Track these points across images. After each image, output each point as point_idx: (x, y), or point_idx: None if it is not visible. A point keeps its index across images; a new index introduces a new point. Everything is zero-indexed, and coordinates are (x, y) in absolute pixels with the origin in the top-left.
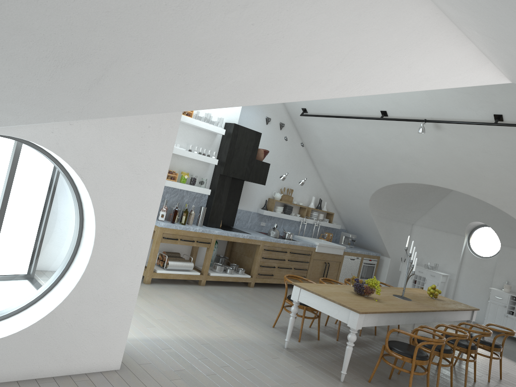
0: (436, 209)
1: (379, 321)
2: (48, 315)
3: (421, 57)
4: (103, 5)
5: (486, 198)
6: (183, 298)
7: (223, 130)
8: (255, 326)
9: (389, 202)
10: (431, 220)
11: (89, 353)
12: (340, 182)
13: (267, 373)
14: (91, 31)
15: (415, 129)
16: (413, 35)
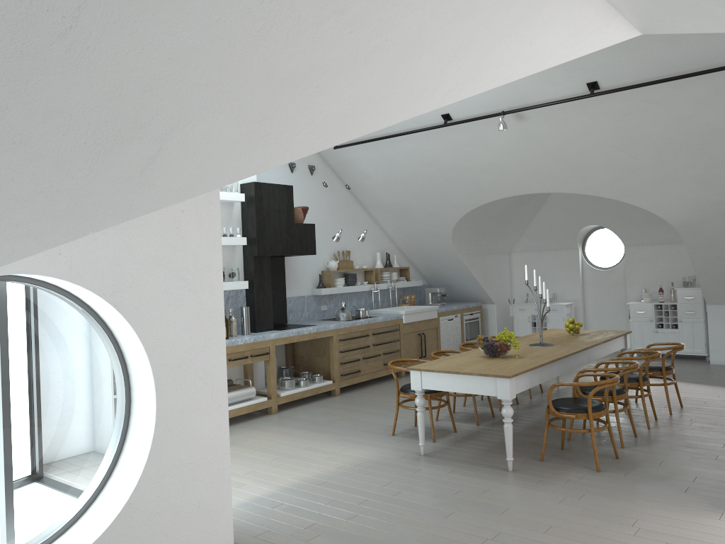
0: (534, 224)
1: (531, 381)
2: (124, 509)
3: (544, 27)
4: (164, 51)
5: (599, 191)
6: (260, 437)
7: (242, 195)
8: (370, 441)
9: (476, 232)
10: (531, 240)
11: (190, 543)
12: (408, 224)
13: (419, 492)
14: (147, 92)
15: (492, 128)
16: (536, 1)
